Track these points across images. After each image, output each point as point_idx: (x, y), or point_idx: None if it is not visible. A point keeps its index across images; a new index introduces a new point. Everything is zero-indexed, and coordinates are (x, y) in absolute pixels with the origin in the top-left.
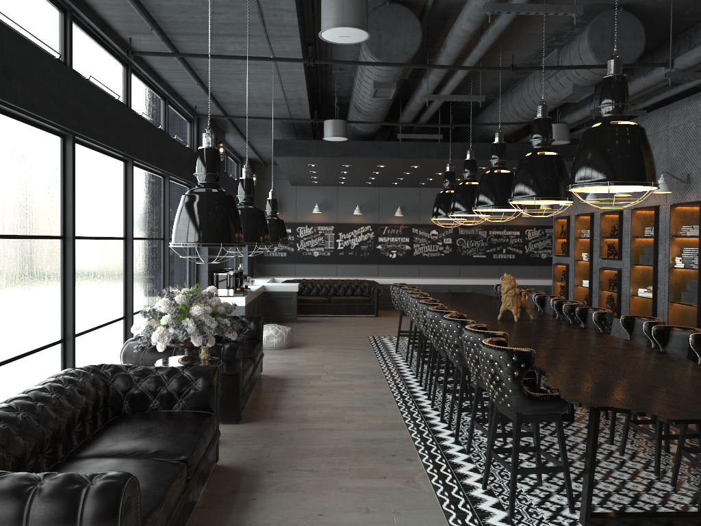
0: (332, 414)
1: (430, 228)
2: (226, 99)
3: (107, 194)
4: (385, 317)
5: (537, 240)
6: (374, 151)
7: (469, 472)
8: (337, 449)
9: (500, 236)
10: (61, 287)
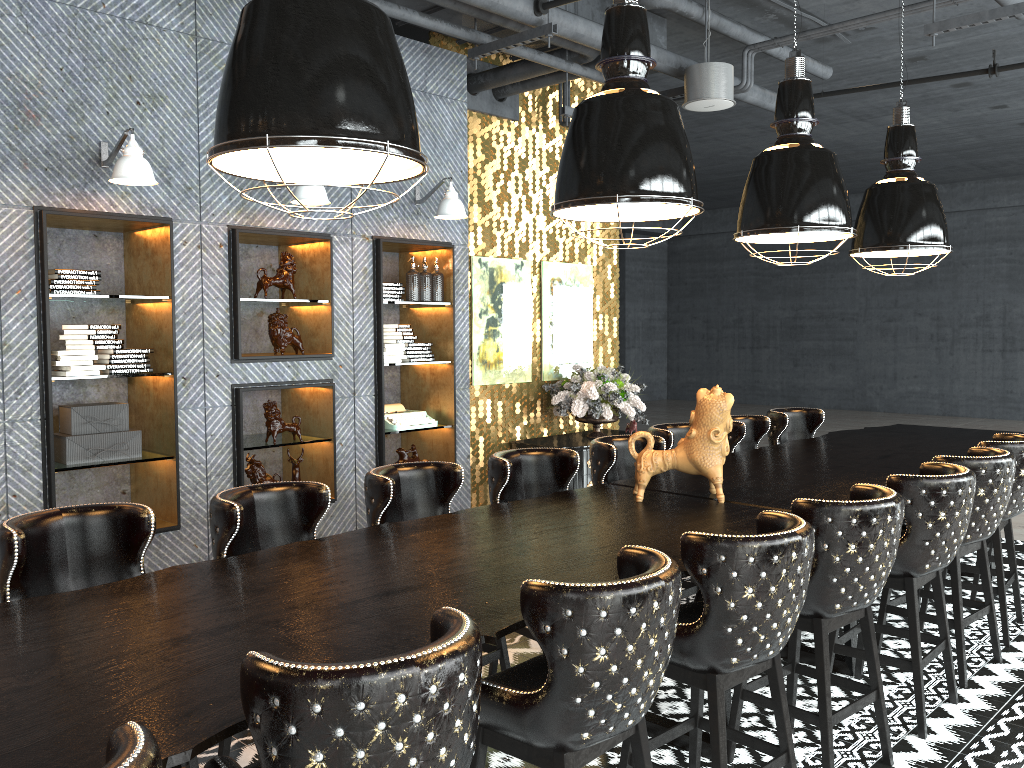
0: None
1: None
2: None
3: None
4: None
5: None
6: None
7: None
8: None
9: None
10: None
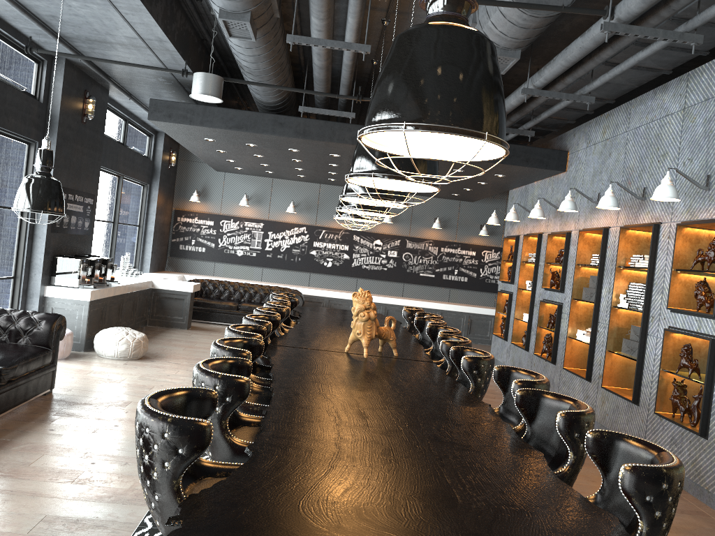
0: (71, 465)
1: (374, 237)
2: (66, 31)
3: None
4: None
5: (495, 264)
6: (274, 126)
7: None
8: None
9: (452, 255)
10: None
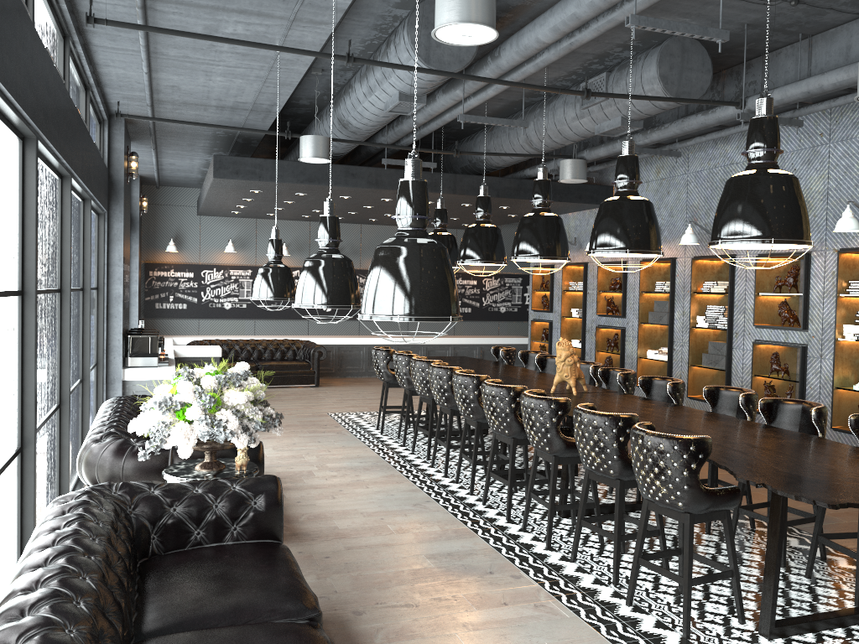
0: (370, 523)
1: None
2: (167, 96)
3: (48, 226)
4: (329, 387)
5: (496, 291)
6: (347, 177)
7: (595, 586)
8: (417, 572)
9: None
10: (19, 369)
